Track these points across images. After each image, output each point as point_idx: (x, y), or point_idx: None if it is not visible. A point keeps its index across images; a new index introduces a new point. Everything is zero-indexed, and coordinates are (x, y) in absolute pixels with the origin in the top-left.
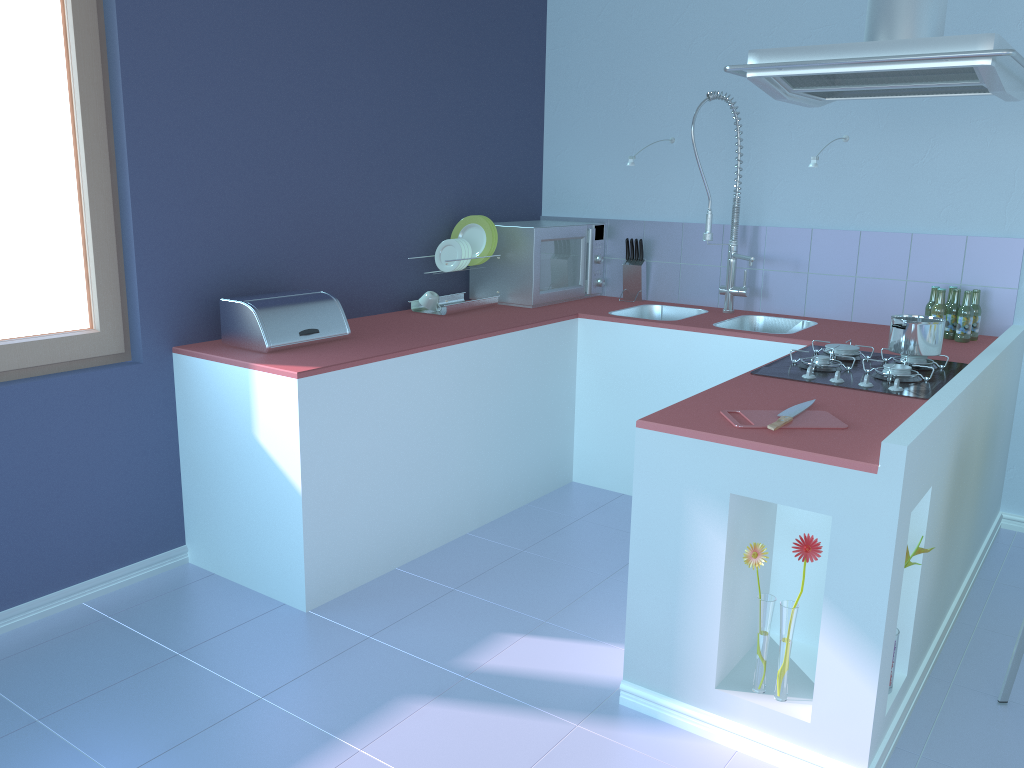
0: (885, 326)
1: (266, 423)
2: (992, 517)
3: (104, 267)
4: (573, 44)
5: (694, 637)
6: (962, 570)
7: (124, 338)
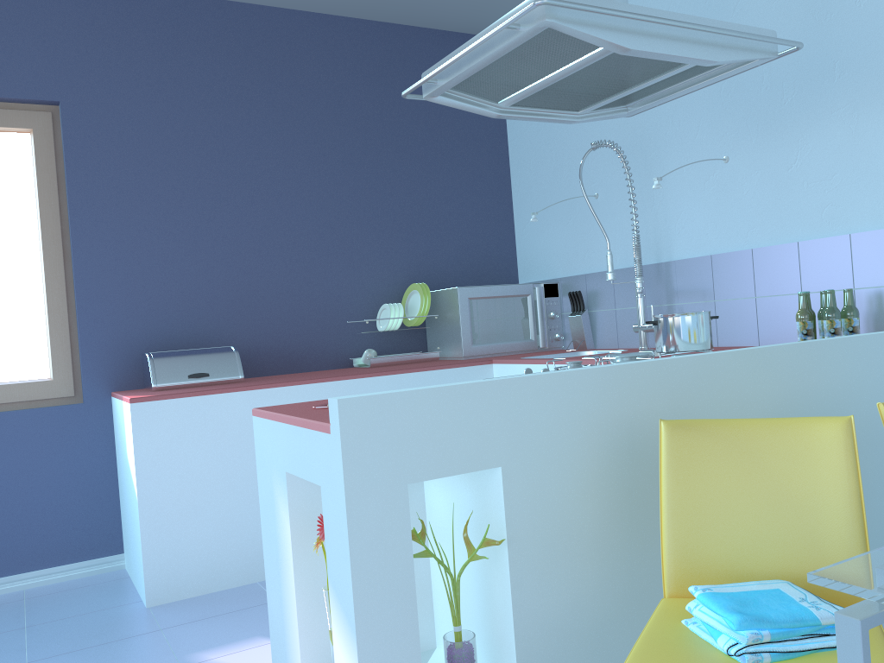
0: None
1: (128, 443)
2: None
3: (57, 332)
4: (524, 132)
5: (290, 630)
6: None
7: (77, 385)
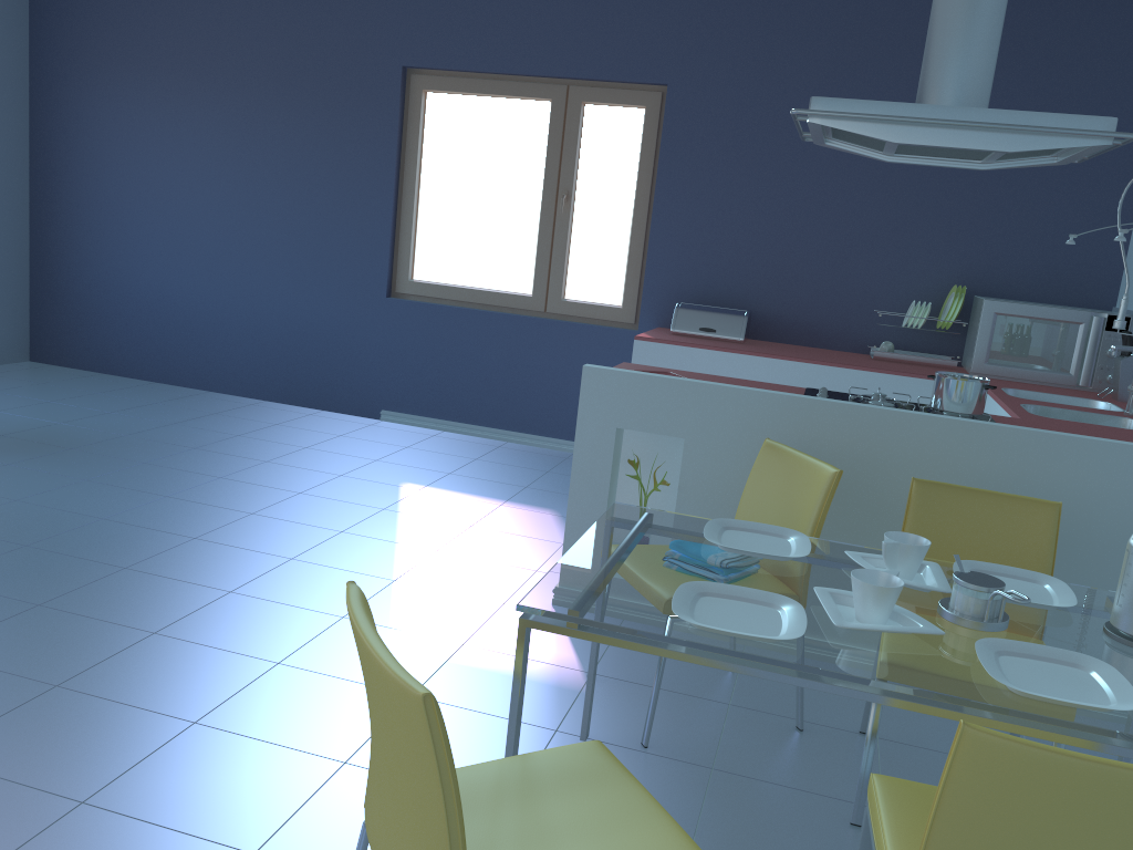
0: None
1: None
2: None
3: (632, 272)
4: None
5: None
6: None
7: (638, 316)
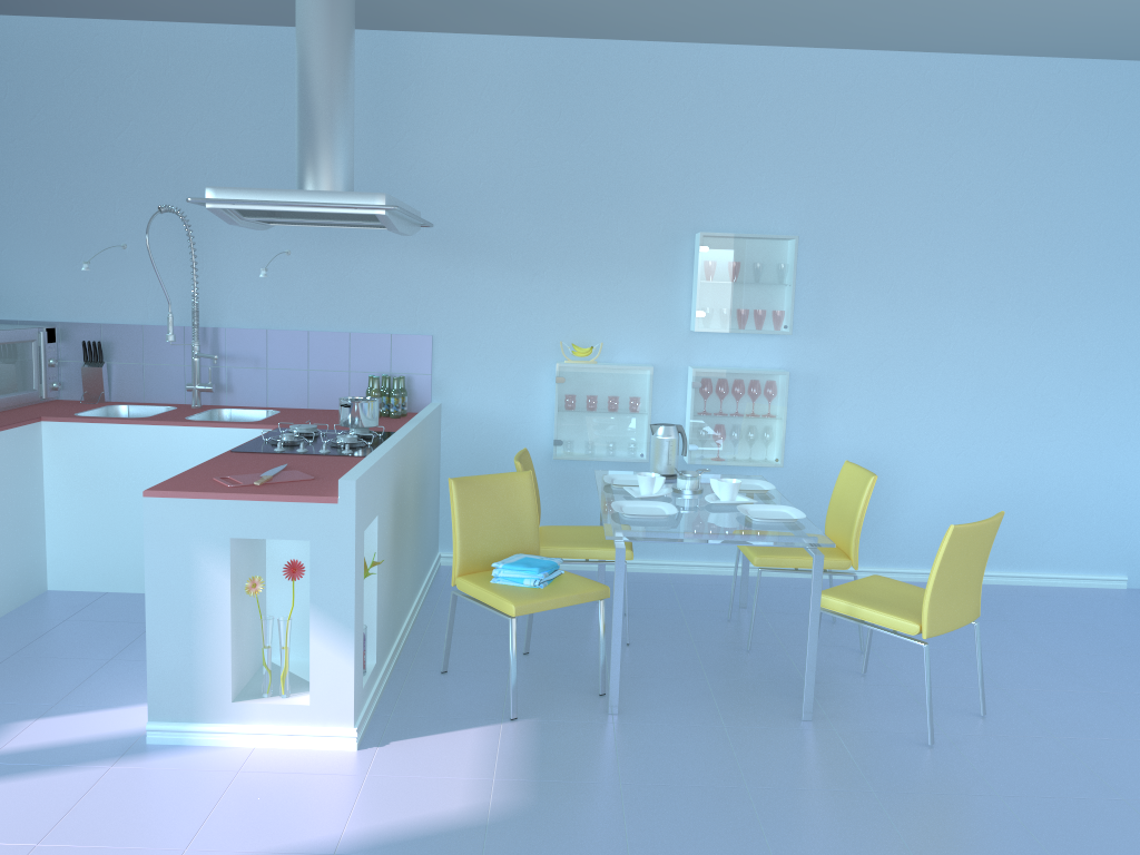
0: (337, 410)
1: None
2: (433, 555)
3: None
4: (4, 144)
5: (211, 664)
6: (412, 592)
7: None
